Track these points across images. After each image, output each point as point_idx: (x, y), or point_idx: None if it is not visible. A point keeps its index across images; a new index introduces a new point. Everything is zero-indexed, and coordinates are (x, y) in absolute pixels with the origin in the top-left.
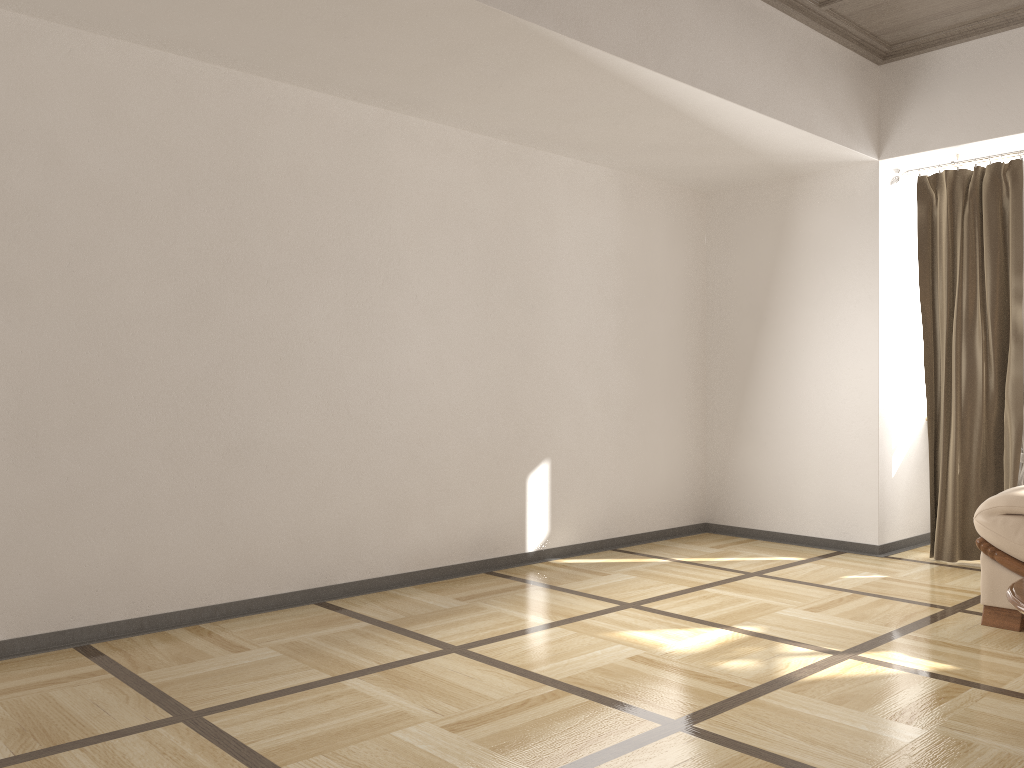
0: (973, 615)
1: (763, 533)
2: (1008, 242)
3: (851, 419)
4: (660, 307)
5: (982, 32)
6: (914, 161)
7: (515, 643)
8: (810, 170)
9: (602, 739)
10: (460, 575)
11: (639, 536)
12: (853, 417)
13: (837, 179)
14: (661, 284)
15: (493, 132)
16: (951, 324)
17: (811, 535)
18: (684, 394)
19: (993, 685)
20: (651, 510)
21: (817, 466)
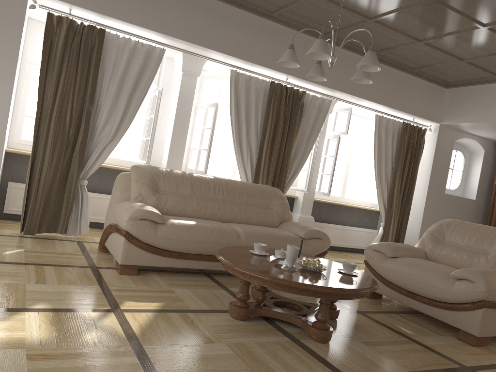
0: (106, 269)
1: None
2: (89, 69)
3: None
4: None
5: None
6: (44, 1)
7: None
8: None
9: None
10: None
11: None
12: None
13: None
14: None
15: None
16: (53, 104)
17: None
18: None
19: (188, 309)
20: None
21: None
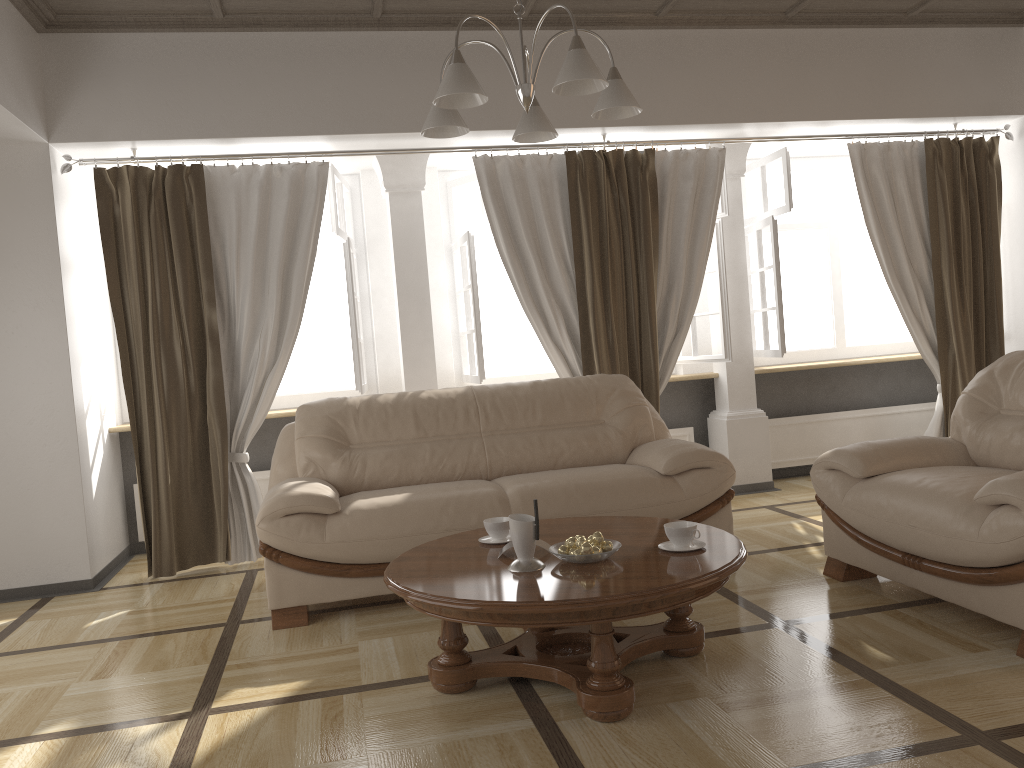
0: (255, 623)
1: None
2: (195, 246)
3: (43, 442)
4: None
5: (158, 27)
6: (86, 150)
7: None
8: None
9: None
10: None
11: None
12: (46, 439)
13: None
14: None
15: None
16: (147, 329)
17: (3, 588)
18: None
19: (354, 684)
20: None
21: (3, 504)
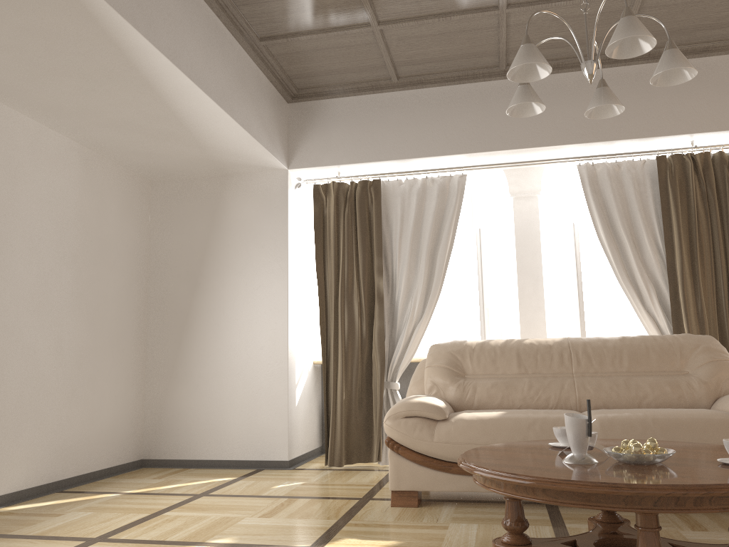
0: (381, 501)
1: (195, 462)
2: (372, 234)
3: (268, 362)
4: (111, 268)
5: (357, 91)
6: (310, 174)
7: None
8: (238, 171)
9: None
10: None
11: (84, 476)
12: (269, 360)
13: (258, 180)
14: (113, 249)
15: None
16: (337, 290)
17: (235, 459)
18: (129, 345)
19: None
20: (96, 451)
21: (241, 401)
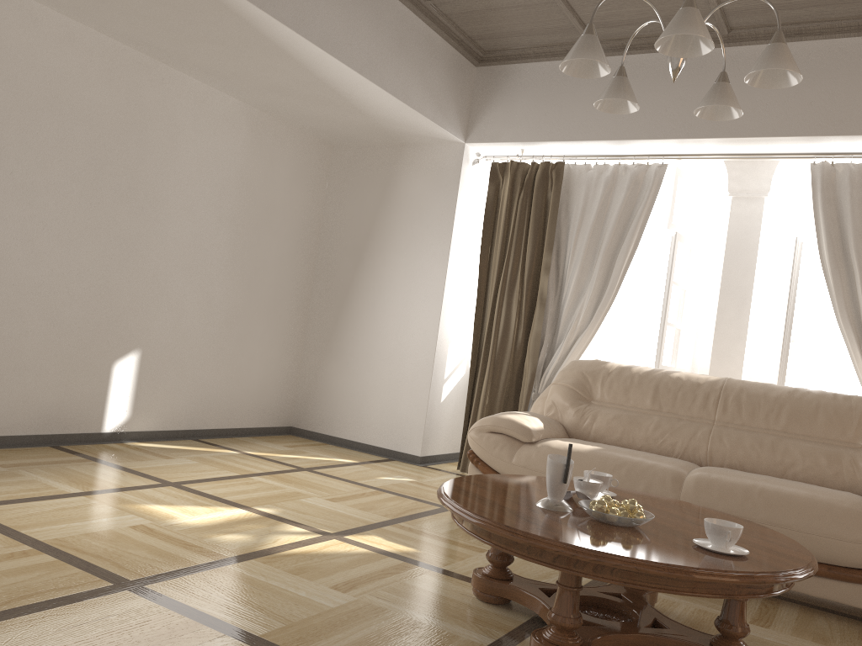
0: None
1: (335, 439)
2: (547, 226)
3: (415, 351)
4: (275, 234)
5: (550, 56)
6: (492, 150)
7: (26, 507)
8: (413, 141)
9: (40, 594)
10: (22, 446)
11: (224, 431)
12: (417, 349)
13: (433, 152)
14: (279, 214)
15: (121, 37)
16: (499, 284)
17: (372, 444)
18: (287, 313)
19: (437, 565)
20: (240, 409)
21: (385, 387)
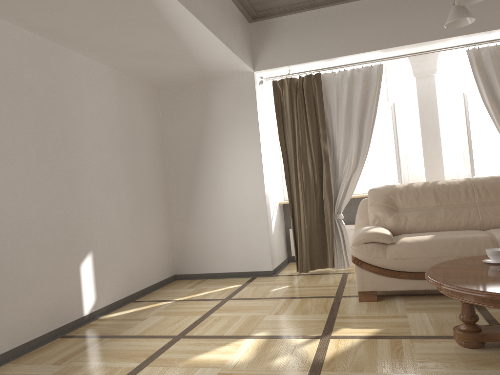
0: (349, 298)
1: (209, 275)
2: (317, 113)
3: (252, 206)
4: (143, 152)
5: (300, 10)
6: (269, 73)
7: None
8: (219, 76)
9: None
10: (43, 344)
11: (145, 290)
12: (253, 205)
13: (233, 81)
14: (142, 139)
15: (39, 30)
16: (295, 154)
17: (236, 271)
18: (158, 202)
19: (407, 335)
20: (149, 273)
21: (236, 234)
